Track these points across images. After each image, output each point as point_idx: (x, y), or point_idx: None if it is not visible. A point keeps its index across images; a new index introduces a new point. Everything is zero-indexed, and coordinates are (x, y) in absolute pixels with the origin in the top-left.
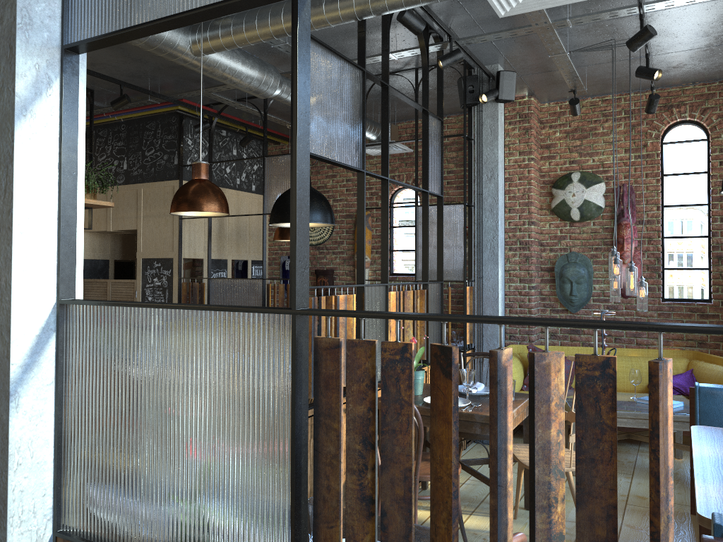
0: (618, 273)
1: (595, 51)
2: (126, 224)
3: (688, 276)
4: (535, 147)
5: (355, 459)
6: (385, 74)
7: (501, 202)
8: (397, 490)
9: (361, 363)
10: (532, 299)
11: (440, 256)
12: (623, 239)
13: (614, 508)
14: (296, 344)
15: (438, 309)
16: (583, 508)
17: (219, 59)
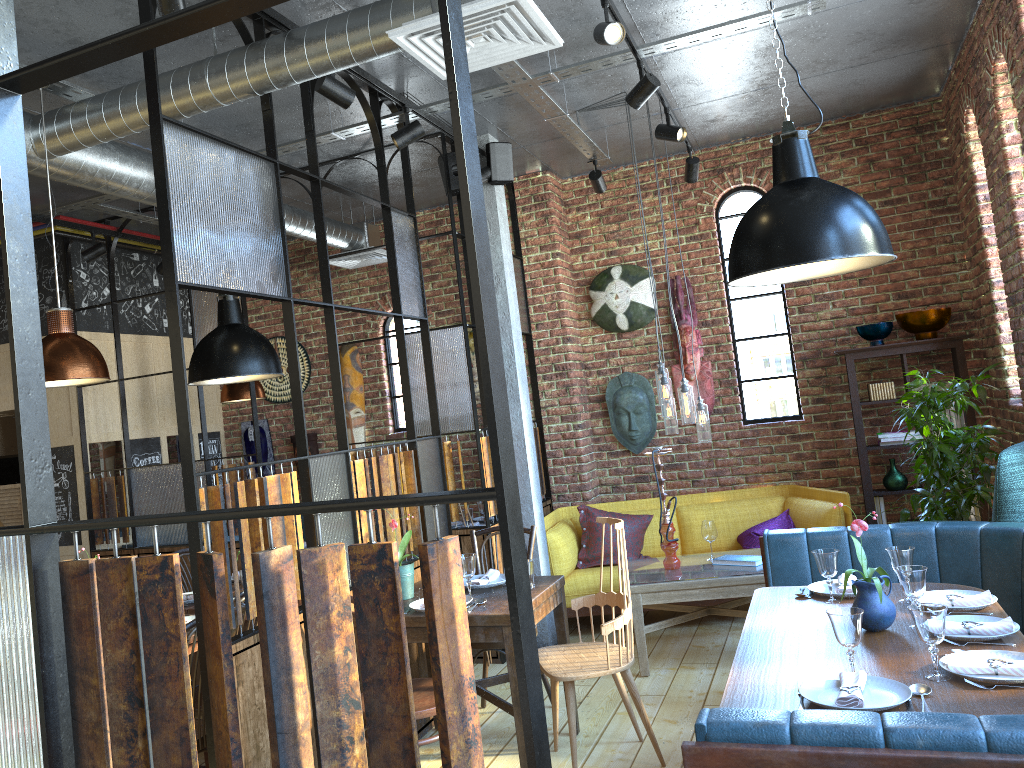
0: (668, 396)
1: (607, 109)
2: None
3: (770, 387)
4: (560, 237)
5: (121, 724)
6: (314, 163)
7: (515, 317)
8: (173, 759)
9: (117, 591)
10: (580, 442)
11: (433, 401)
12: (684, 349)
13: (410, 740)
14: (35, 574)
15: (437, 474)
16: (377, 746)
17: (82, 160)
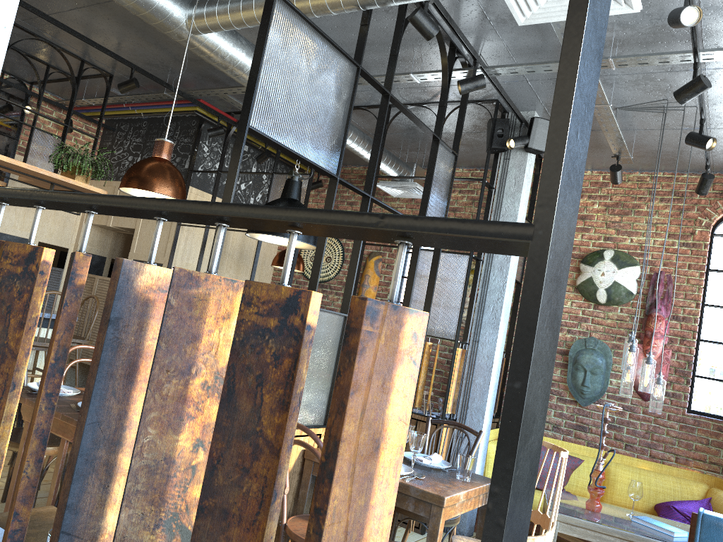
0: (632, 363)
1: (645, 112)
2: (126, 221)
3: (721, 389)
4: None
5: None
6: (389, 81)
7: (514, 261)
8: None
9: None
10: None
11: (428, 304)
12: (651, 333)
13: None
14: None
15: None
16: None
17: (219, 43)
